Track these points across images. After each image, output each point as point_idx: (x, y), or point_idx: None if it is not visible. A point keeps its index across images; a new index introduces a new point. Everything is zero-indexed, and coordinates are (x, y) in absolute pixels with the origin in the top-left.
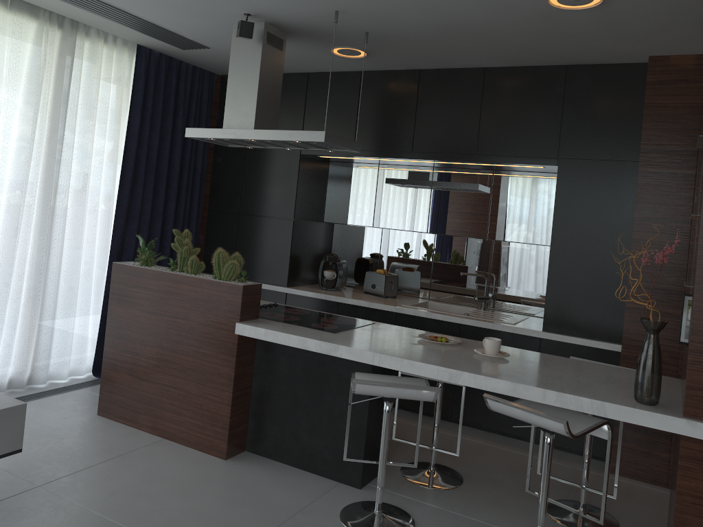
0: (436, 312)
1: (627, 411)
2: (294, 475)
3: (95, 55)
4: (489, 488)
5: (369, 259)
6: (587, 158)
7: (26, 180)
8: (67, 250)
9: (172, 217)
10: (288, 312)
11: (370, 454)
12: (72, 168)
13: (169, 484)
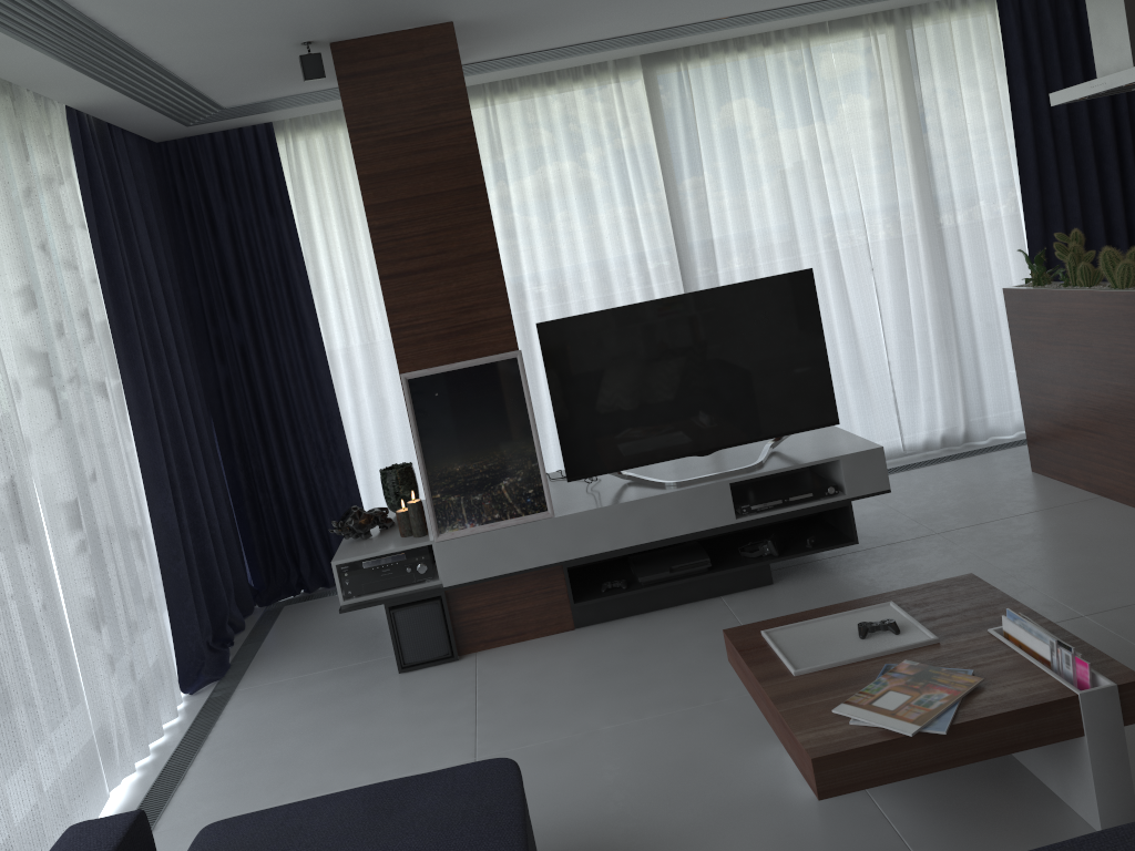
0: None
1: None
2: None
3: (940, 34)
4: None
5: None
6: None
7: (896, 213)
8: (973, 281)
9: (1118, 203)
10: None
11: None
12: (952, 181)
13: (1077, 540)
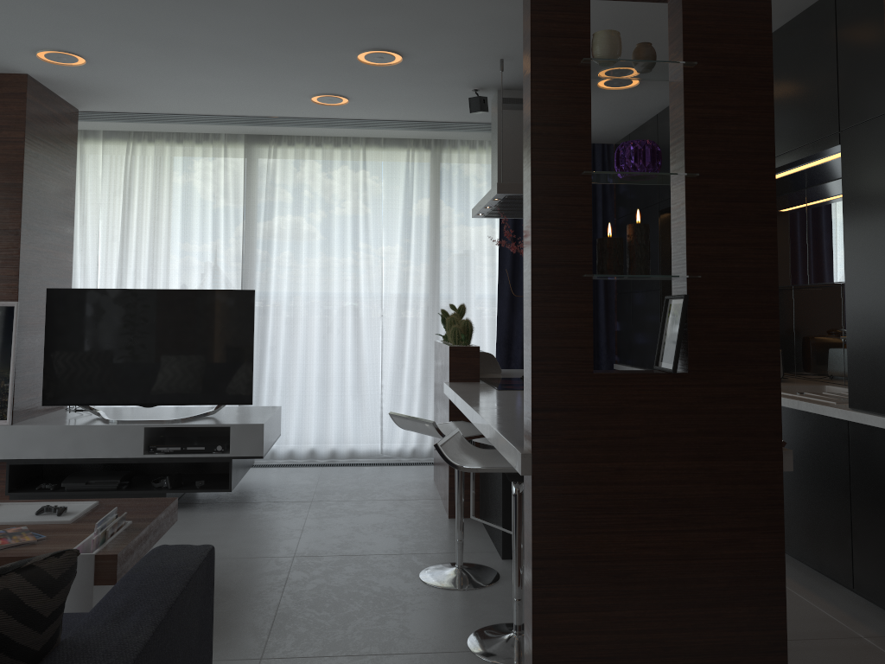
0: None
1: (502, 441)
2: (473, 538)
3: (460, 162)
4: None
5: (785, 334)
6: (866, 119)
7: (404, 279)
8: None
9: None
10: None
11: None
12: (454, 265)
13: (377, 518)
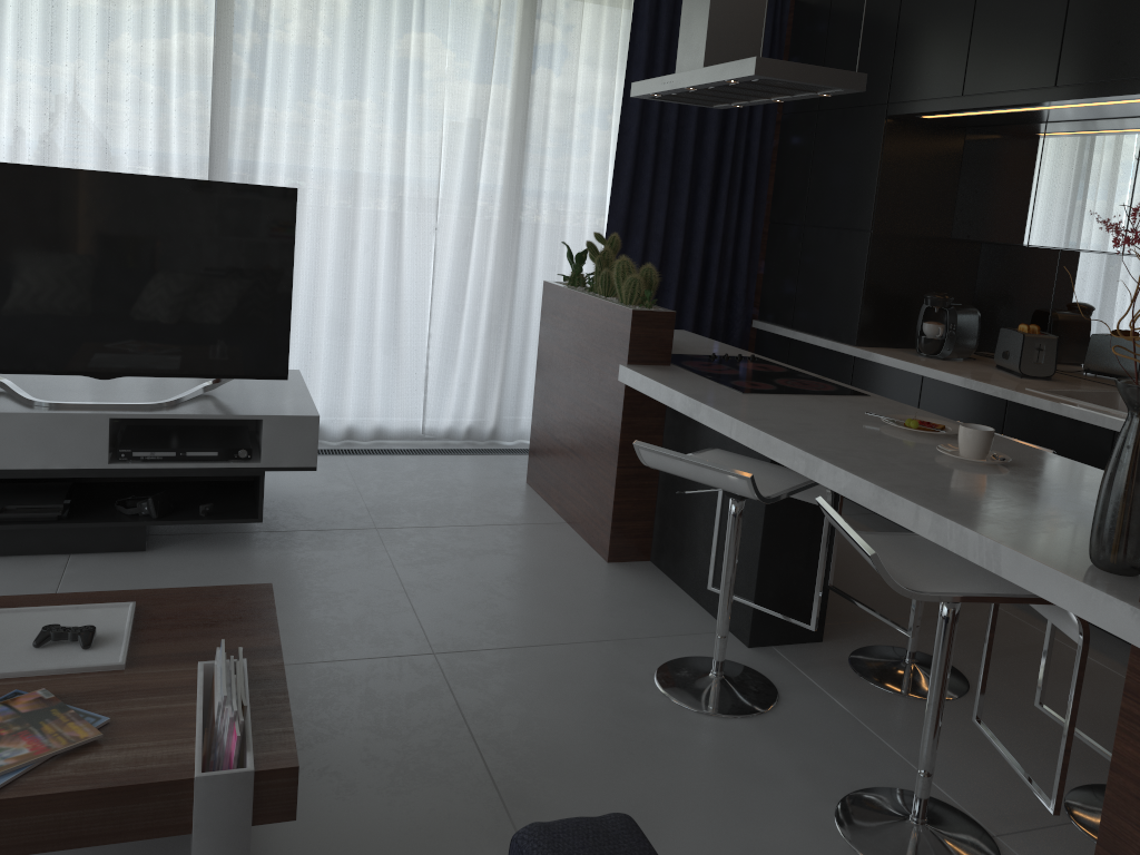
0: (1075, 405)
1: (1032, 569)
2: (673, 604)
3: None
4: (999, 723)
5: (1034, 310)
6: None
7: (476, 175)
8: (542, 271)
9: (702, 231)
10: (744, 366)
11: (776, 599)
12: (547, 160)
13: (504, 565)
